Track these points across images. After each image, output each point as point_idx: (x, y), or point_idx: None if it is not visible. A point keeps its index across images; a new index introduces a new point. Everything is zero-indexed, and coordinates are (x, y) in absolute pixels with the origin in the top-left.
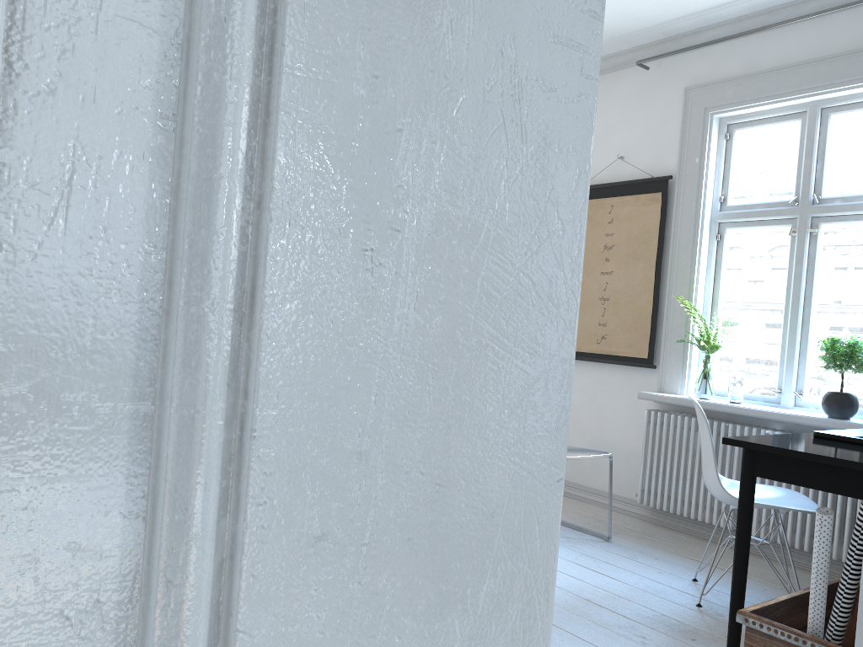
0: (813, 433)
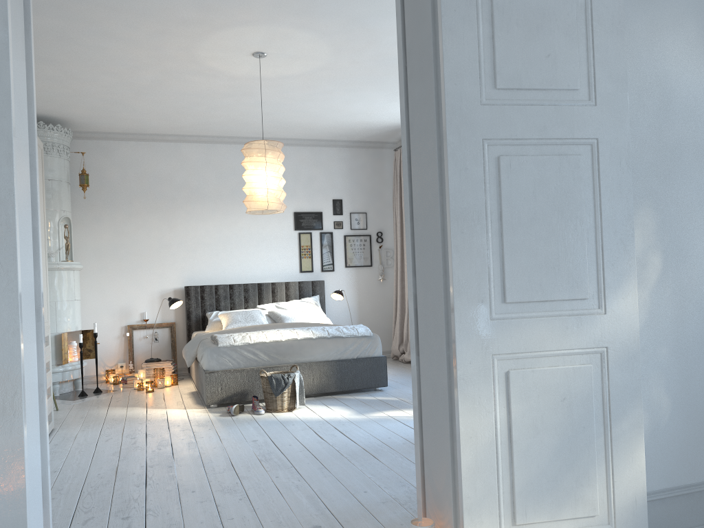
0: None
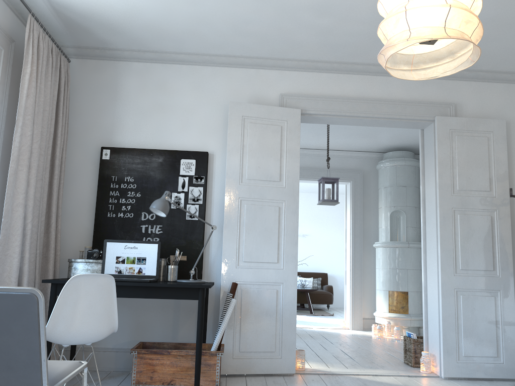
0: (150, 280)
